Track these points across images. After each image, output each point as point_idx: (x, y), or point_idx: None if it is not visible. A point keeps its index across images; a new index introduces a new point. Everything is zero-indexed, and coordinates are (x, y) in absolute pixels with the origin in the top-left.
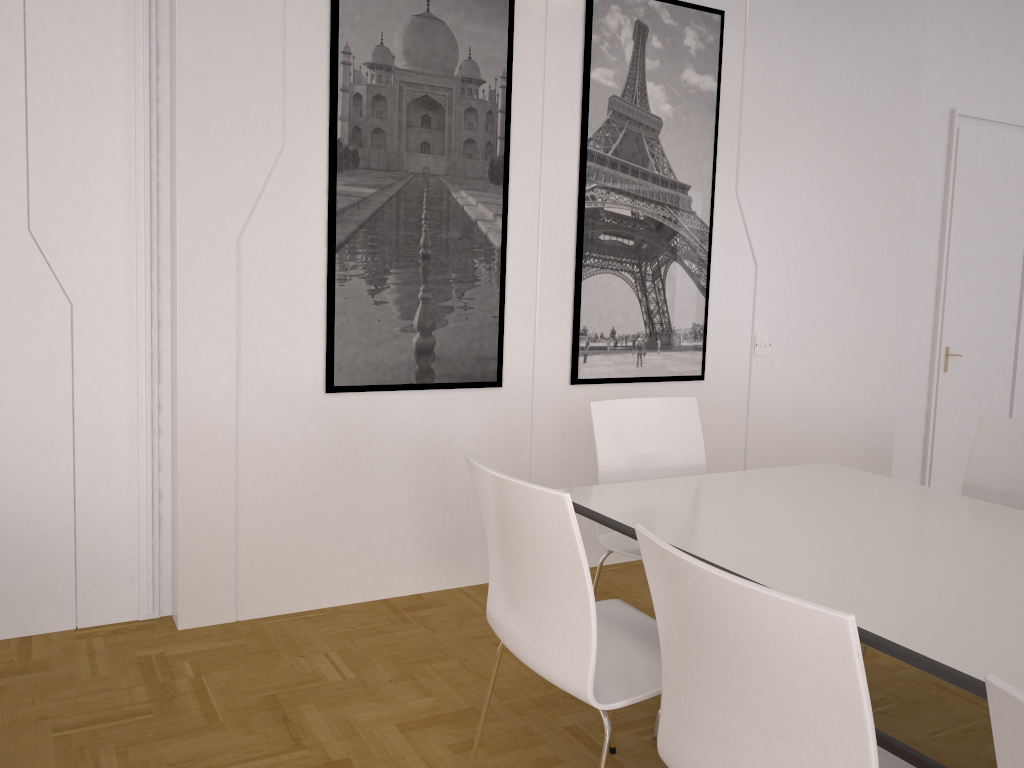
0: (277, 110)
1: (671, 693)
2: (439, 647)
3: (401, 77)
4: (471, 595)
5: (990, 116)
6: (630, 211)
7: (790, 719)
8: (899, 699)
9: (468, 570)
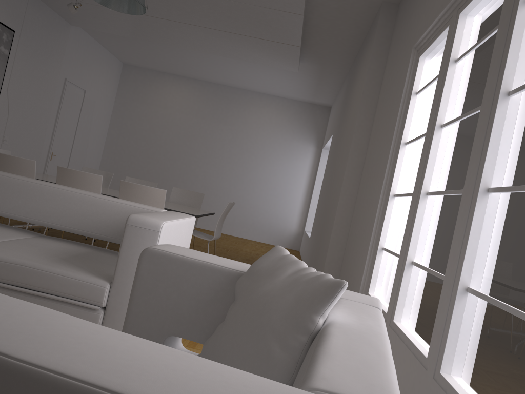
0: None
1: None
2: None
3: None
4: None
5: (75, 83)
6: None
7: None
8: (59, 232)
9: None
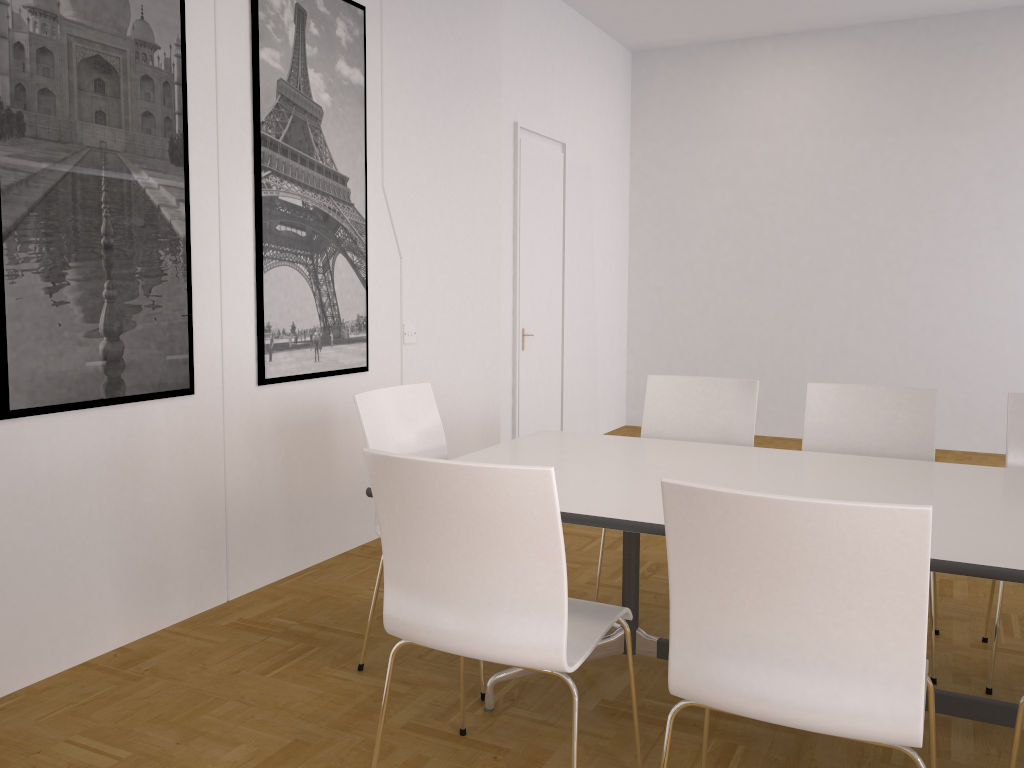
0: None
1: (687, 627)
2: (201, 694)
3: (69, 29)
4: (185, 633)
5: (538, 130)
6: (301, 201)
7: (849, 608)
8: None
9: (171, 607)
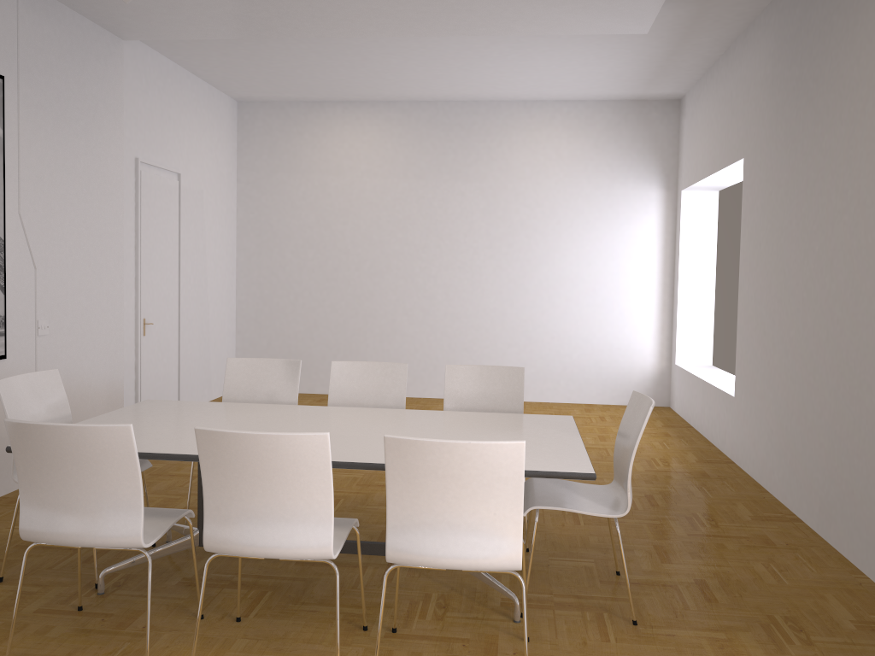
0: None
1: (213, 510)
2: None
3: None
4: None
5: (157, 164)
6: None
7: (295, 489)
8: None
9: None
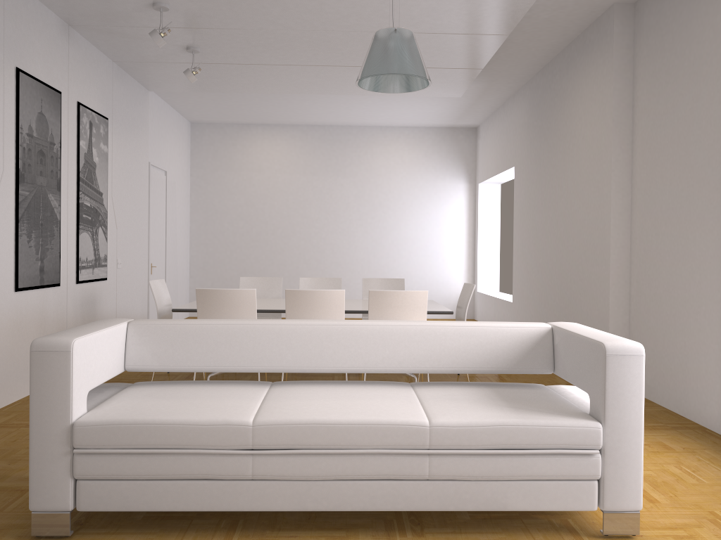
0: (2, 153)
1: None
2: None
3: (35, 140)
4: None
5: (157, 165)
6: (90, 204)
7: (328, 315)
8: None
9: None
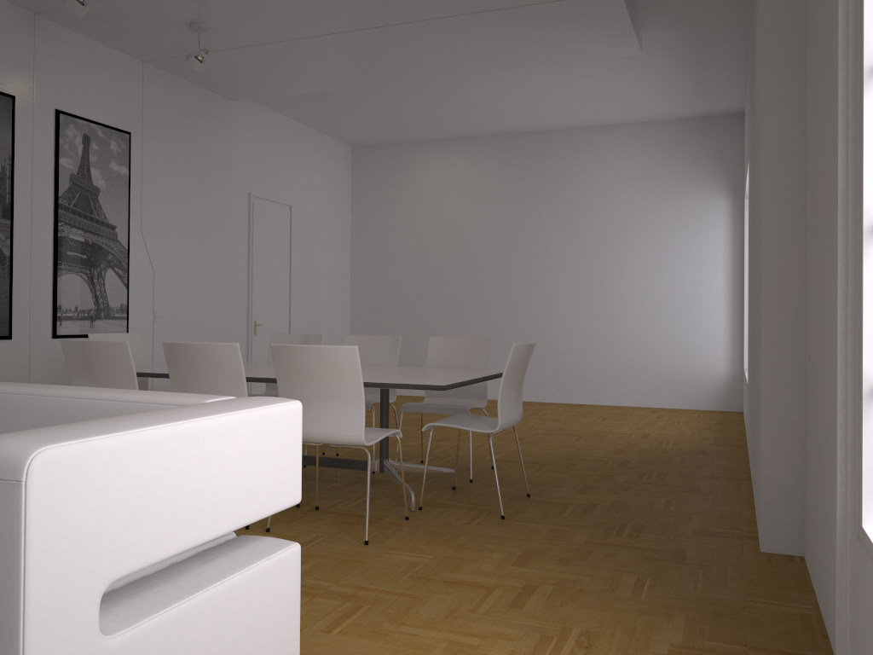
0: None
1: None
2: None
3: None
4: None
5: (268, 197)
6: (84, 239)
7: (221, 384)
8: None
9: None
